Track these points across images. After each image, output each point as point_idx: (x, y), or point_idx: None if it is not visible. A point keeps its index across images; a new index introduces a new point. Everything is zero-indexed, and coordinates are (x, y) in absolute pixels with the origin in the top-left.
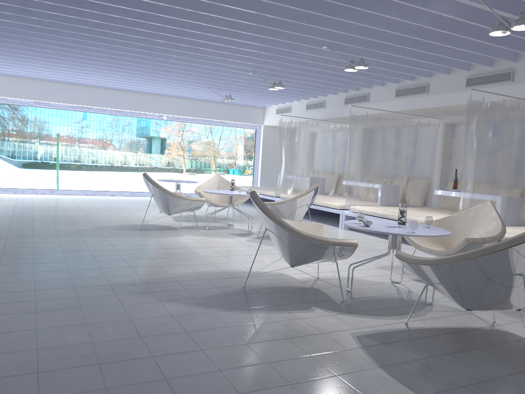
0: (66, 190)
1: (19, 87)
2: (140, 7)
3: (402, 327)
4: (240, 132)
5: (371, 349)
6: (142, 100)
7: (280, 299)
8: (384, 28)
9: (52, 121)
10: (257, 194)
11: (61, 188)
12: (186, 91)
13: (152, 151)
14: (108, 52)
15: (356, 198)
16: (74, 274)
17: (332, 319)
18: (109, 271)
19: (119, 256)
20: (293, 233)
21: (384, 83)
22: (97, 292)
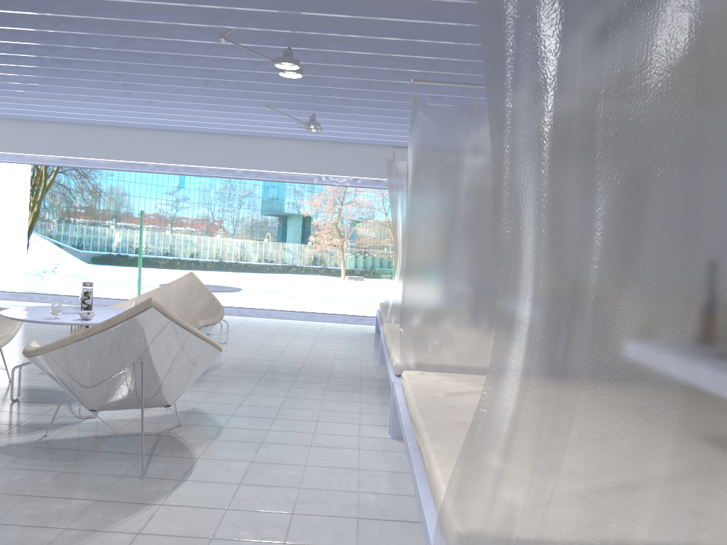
0: (104, 299)
1: (36, 137)
2: None
3: None
4: None
5: None
6: (224, 148)
7: None
8: None
9: (134, 192)
10: None
11: None
12: (266, 120)
13: (287, 238)
14: None
15: (438, 347)
16: None
17: None
18: None
19: None
20: None
21: None
22: None
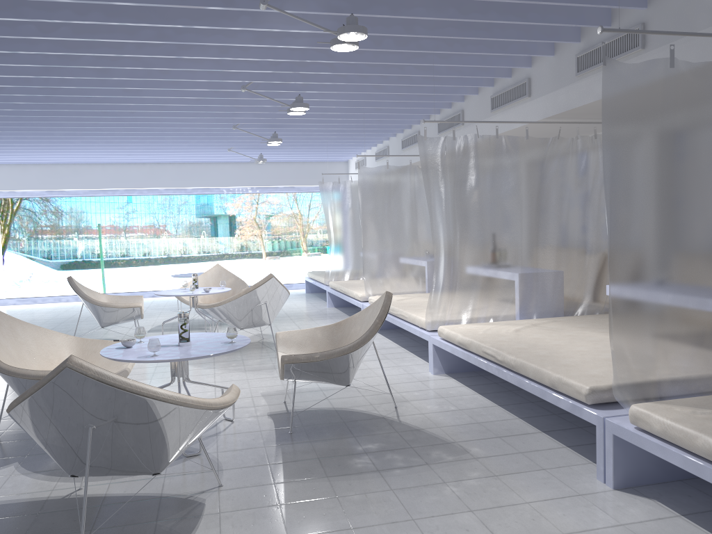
0: None
1: (26, 177)
2: None
3: (62, 494)
4: None
5: None
6: (177, 173)
7: None
8: (266, 57)
9: (90, 210)
10: None
11: (109, 290)
12: (218, 155)
13: (219, 233)
14: (53, 128)
15: (382, 284)
16: None
17: None
18: None
19: None
20: None
21: (430, 115)
22: None
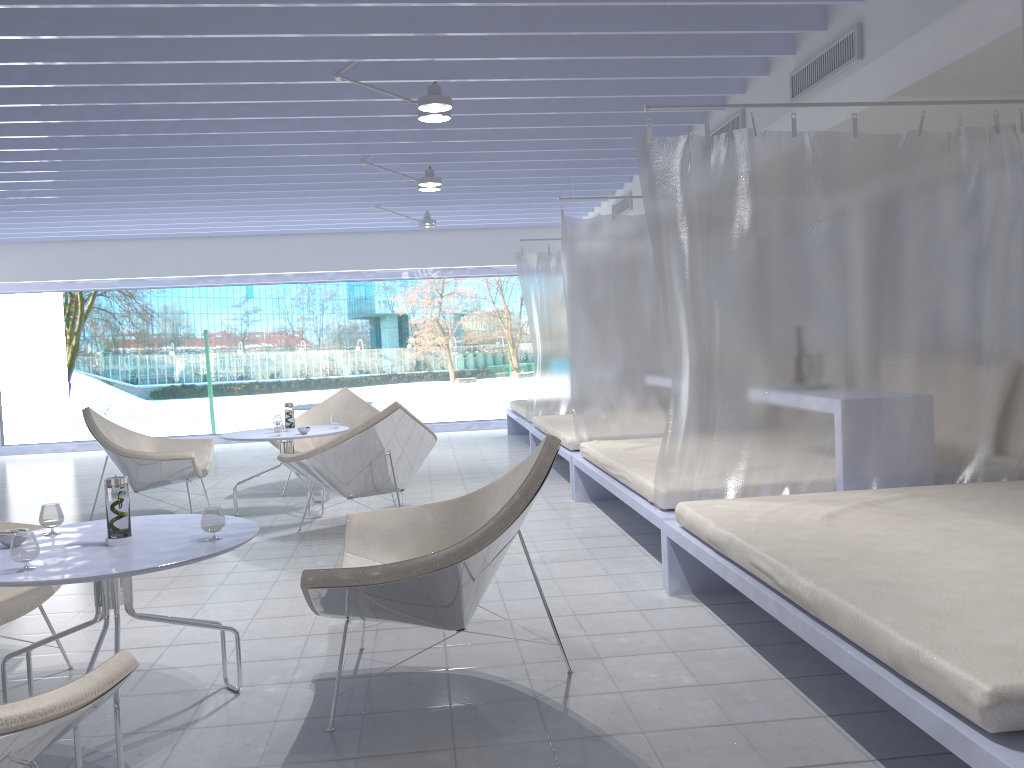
0: (190, 436)
1: (89, 259)
2: None
3: None
4: None
5: None
6: (311, 249)
7: None
8: None
9: (193, 309)
10: None
11: (220, 429)
12: (366, 218)
13: (382, 342)
14: (85, 174)
15: (605, 421)
16: None
17: None
18: None
19: None
20: None
21: (691, 129)
22: None
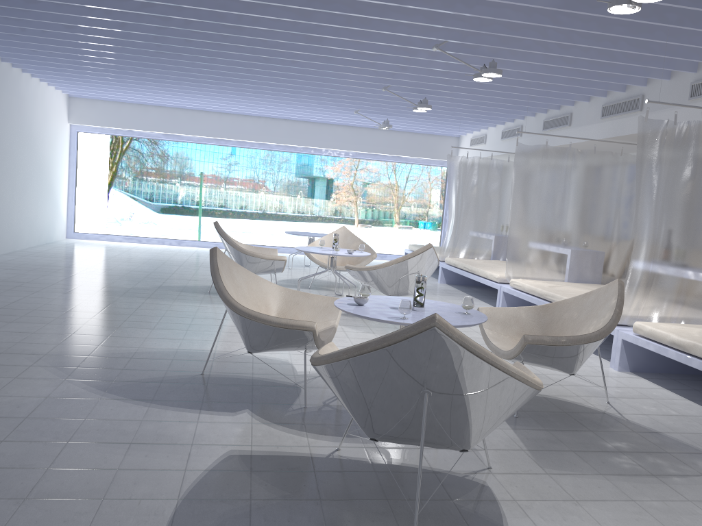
0: (196, 241)
1: (146, 118)
2: (171, 12)
3: (322, 452)
4: (436, 171)
5: (218, 474)
6: (290, 130)
7: (219, 395)
8: (490, 15)
9: (195, 157)
10: (216, 251)
11: (203, 238)
12: (338, 116)
13: (315, 195)
14: (202, 71)
15: (523, 267)
16: (31, 337)
17: (239, 429)
18: (76, 338)
19: (121, 322)
20: (228, 306)
21: (590, 97)
22: (16, 360)
